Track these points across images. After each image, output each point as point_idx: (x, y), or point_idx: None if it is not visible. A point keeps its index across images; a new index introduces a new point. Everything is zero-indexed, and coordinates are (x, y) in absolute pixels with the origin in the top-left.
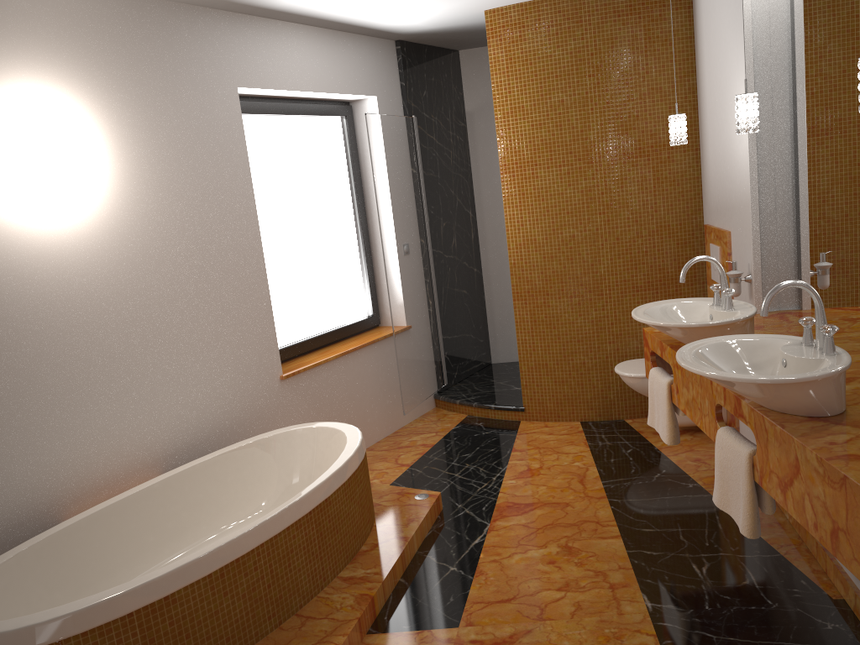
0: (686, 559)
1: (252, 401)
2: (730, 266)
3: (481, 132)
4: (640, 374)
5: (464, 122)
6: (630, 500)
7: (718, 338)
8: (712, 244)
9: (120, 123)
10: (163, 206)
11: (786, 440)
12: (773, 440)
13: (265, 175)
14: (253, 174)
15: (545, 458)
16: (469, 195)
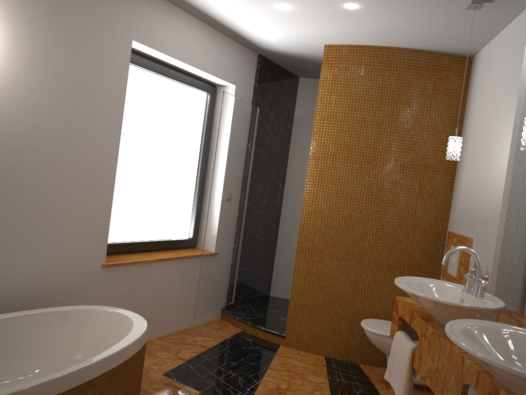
0: None
1: (72, 278)
2: (467, 265)
3: (301, 134)
4: (380, 332)
5: (291, 124)
6: None
7: (481, 322)
8: (453, 246)
9: (24, 28)
10: (42, 103)
11: None
12: None
13: (138, 113)
14: (128, 109)
15: (292, 381)
16: (283, 174)
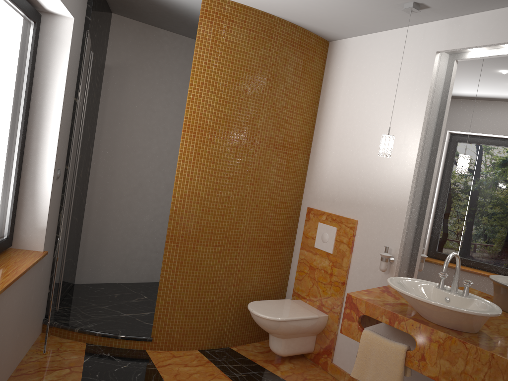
0: None
1: None
2: (352, 244)
3: (114, 86)
4: (279, 318)
5: (103, 72)
6: None
7: None
8: (324, 224)
9: None
10: None
11: None
12: None
13: None
14: None
15: None
16: (94, 135)
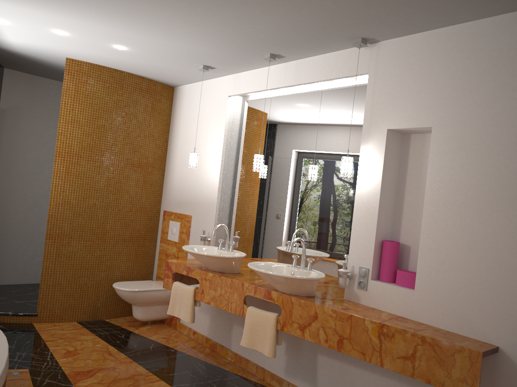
0: (203, 385)
1: None
2: (189, 233)
3: (8, 124)
4: (134, 289)
5: None
6: (148, 361)
7: (255, 262)
8: (173, 221)
9: None
10: None
11: (308, 305)
12: (297, 307)
13: None
14: None
15: (73, 344)
16: None
